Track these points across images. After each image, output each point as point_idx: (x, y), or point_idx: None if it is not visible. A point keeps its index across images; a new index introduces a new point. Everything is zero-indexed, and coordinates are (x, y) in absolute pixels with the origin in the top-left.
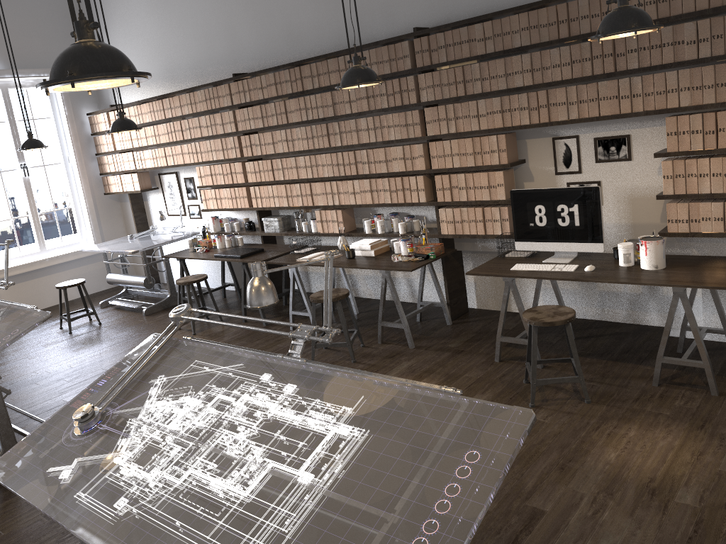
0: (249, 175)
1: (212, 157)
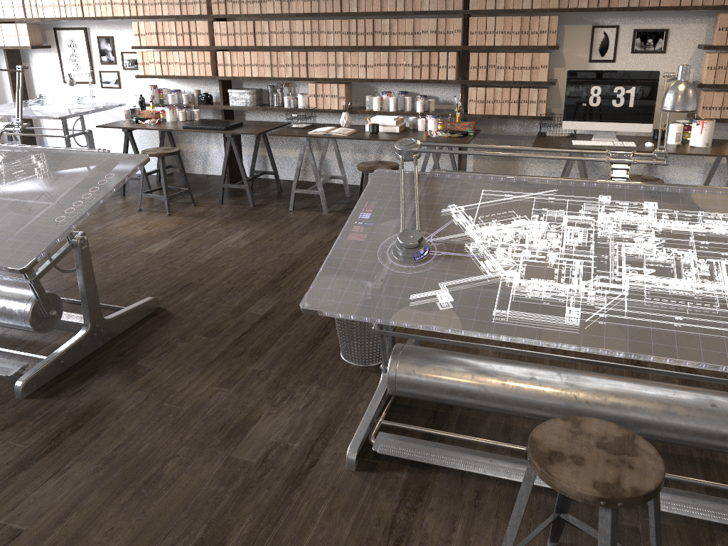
0: (217, 37)
1: (161, 12)
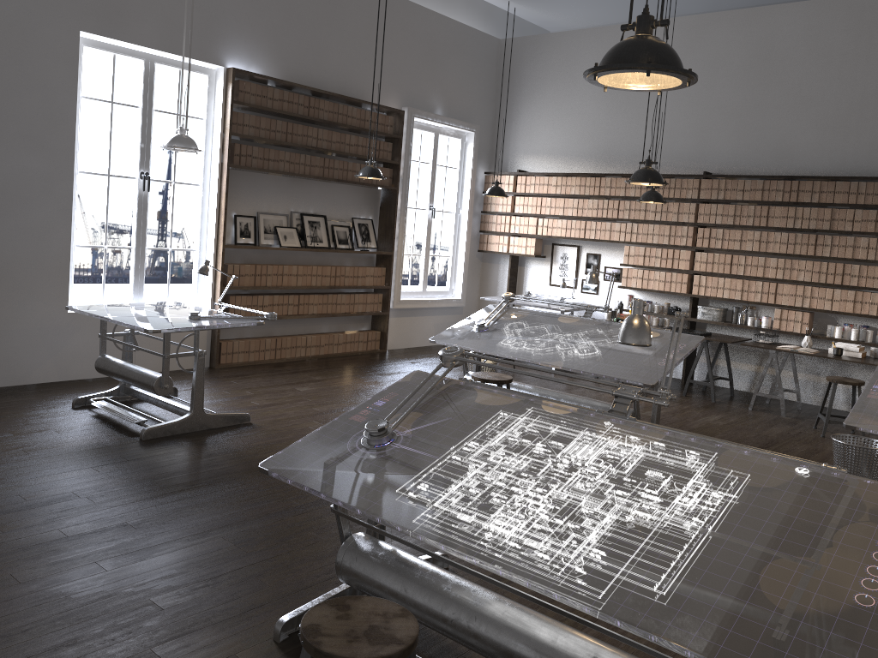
0: (696, 264)
1: (651, 240)
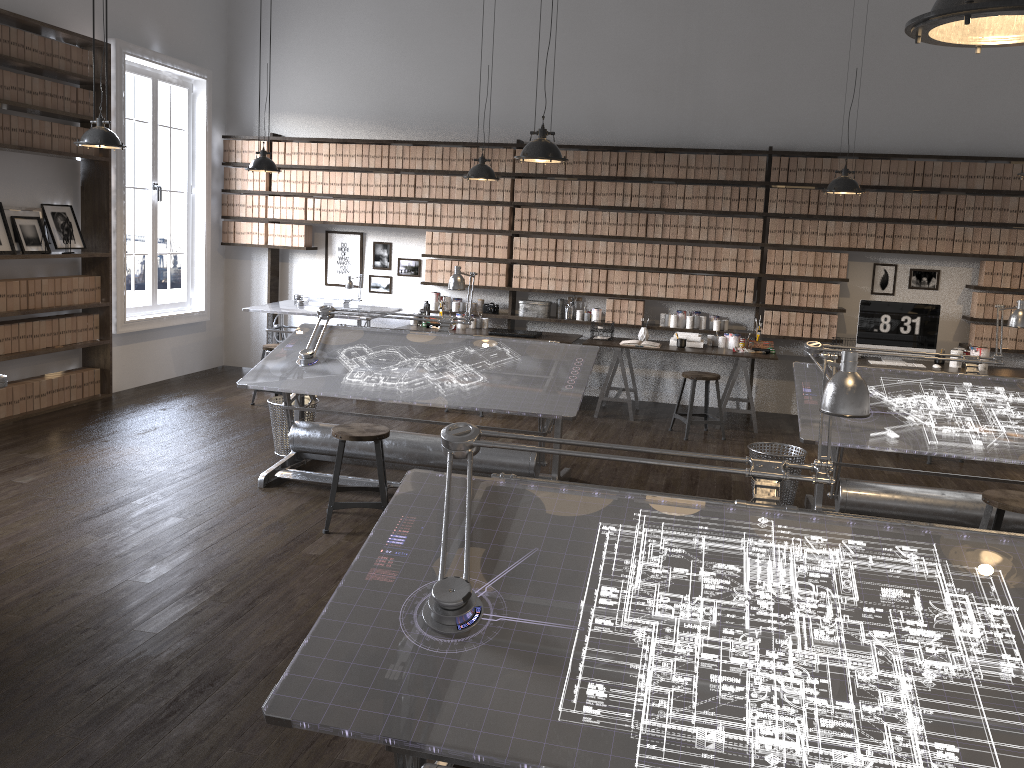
0: (516, 251)
1: (460, 224)
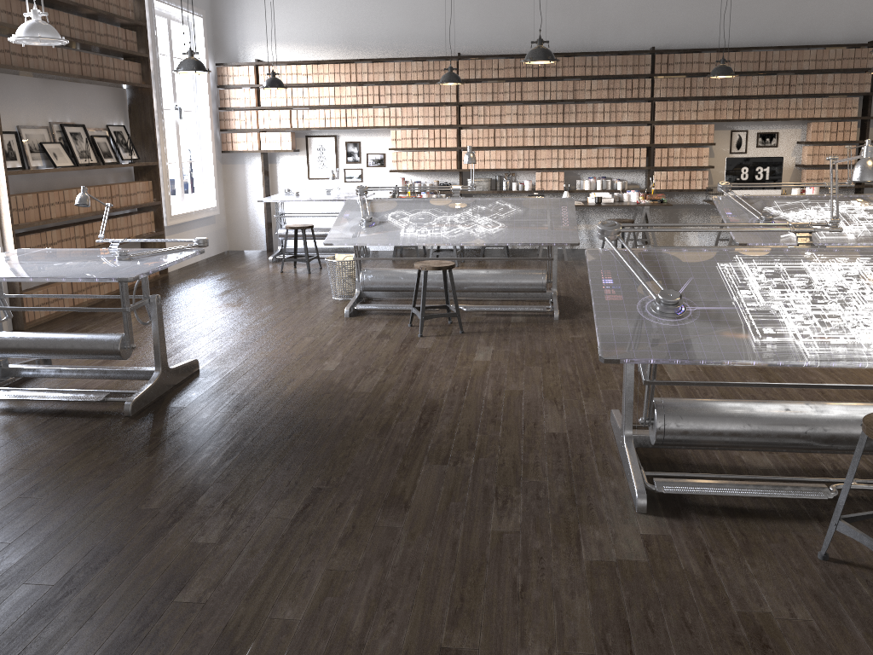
0: (463, 140)
1: (417, 122)
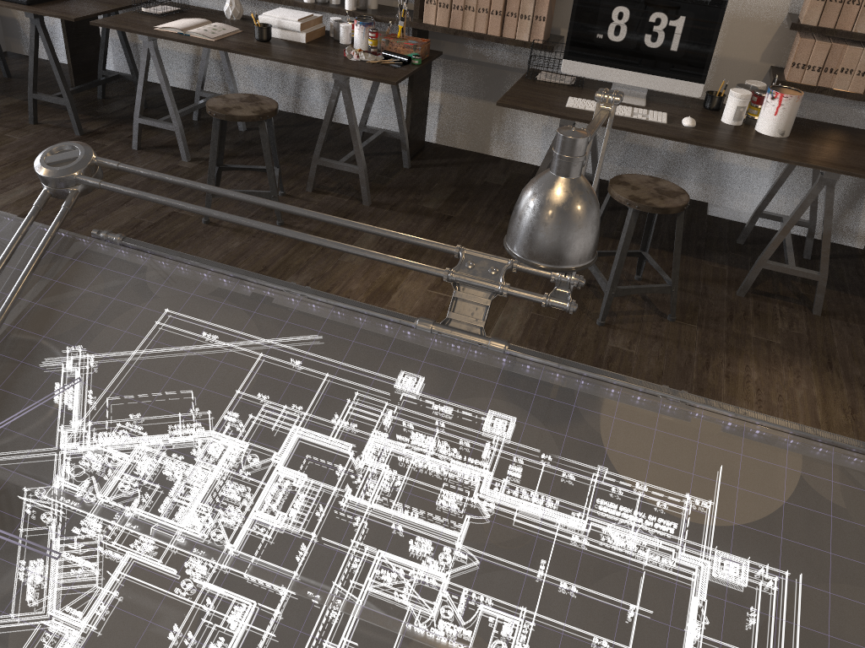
0: None
1: None
